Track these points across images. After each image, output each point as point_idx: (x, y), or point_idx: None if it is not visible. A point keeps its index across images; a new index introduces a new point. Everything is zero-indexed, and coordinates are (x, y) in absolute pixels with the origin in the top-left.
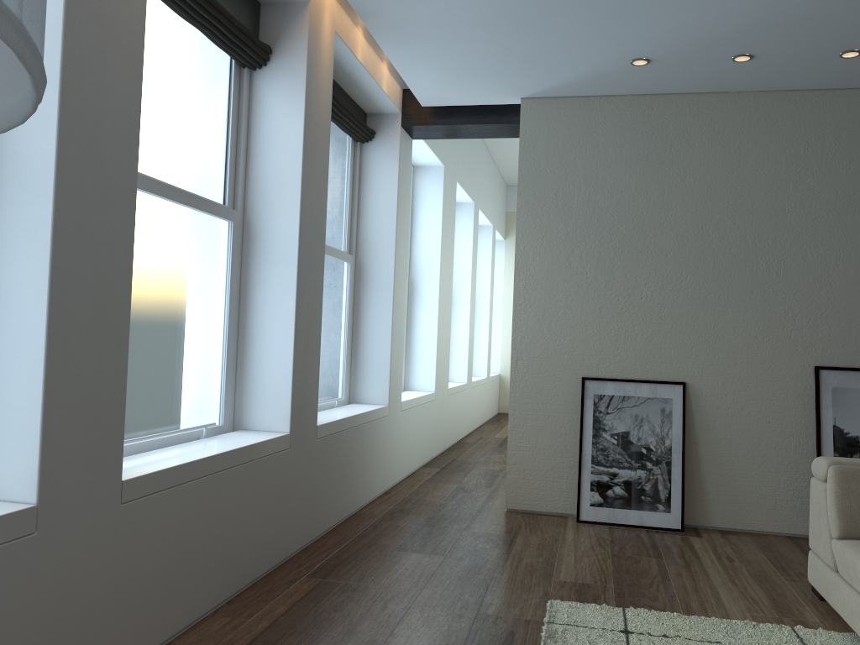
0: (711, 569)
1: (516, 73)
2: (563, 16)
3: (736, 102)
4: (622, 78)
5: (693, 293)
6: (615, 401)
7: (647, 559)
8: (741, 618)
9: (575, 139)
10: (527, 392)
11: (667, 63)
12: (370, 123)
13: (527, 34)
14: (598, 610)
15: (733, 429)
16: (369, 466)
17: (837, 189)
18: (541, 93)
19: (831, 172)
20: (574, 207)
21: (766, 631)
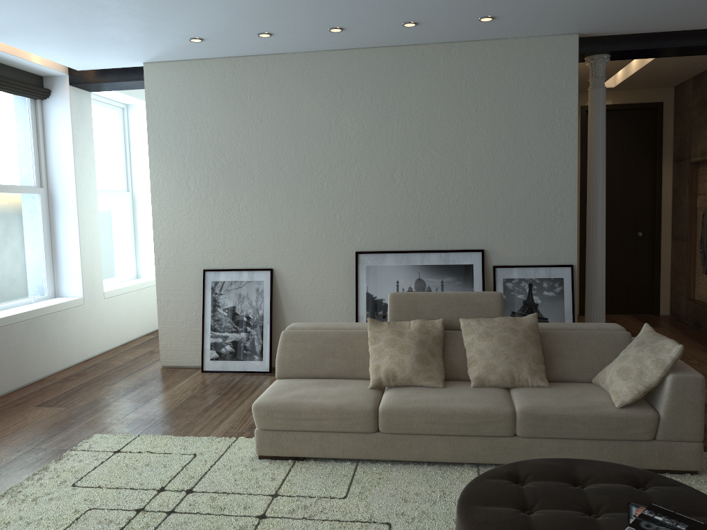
0: (249, 401)
1: (118, 49)
2: (101, 18)
3: (293, 60)
4: (199, 49)
5: (273, 204)
6: (225, 285)
7: (213, 397)
8: (216, 434)
9: (184, 93)
10: (168, 283)
11: (217, 39)
12: (46, 83)
13: (91, 28)
14: (118, 438)
15: (306, 299)
16: (58, 344)
17: (364, 123)
18: (154, 59)
19: (359, 111)
20: (188, 144)
21: (215, 443)
